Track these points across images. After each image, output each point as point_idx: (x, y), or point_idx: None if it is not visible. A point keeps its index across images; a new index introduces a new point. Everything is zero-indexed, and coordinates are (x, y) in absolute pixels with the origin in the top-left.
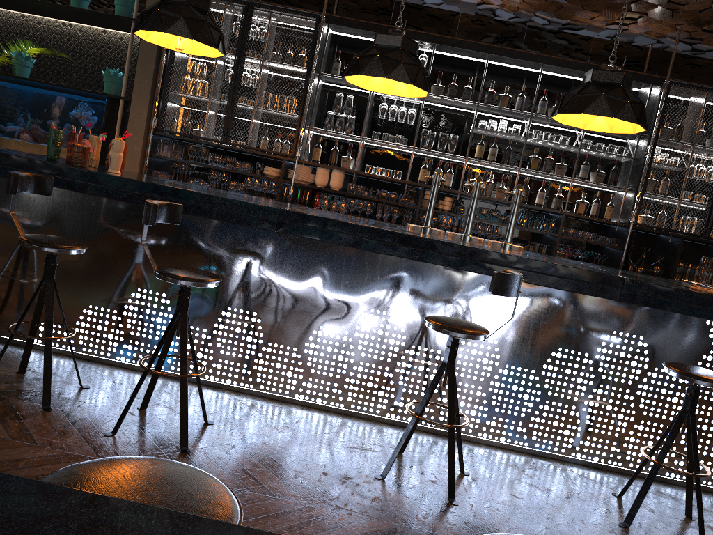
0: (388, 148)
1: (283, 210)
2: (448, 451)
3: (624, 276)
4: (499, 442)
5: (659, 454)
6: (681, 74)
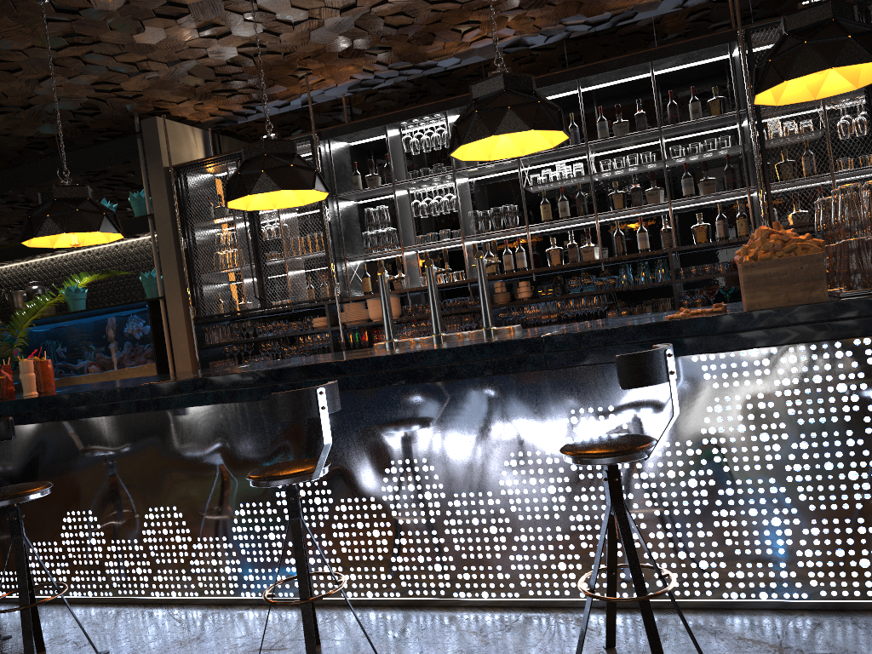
0: (449, 247)
1: (153, 384)
2: (304, 635)
3: (563, 331)
4: (483, 599)
5: (592, 577)
6: (789, 10)
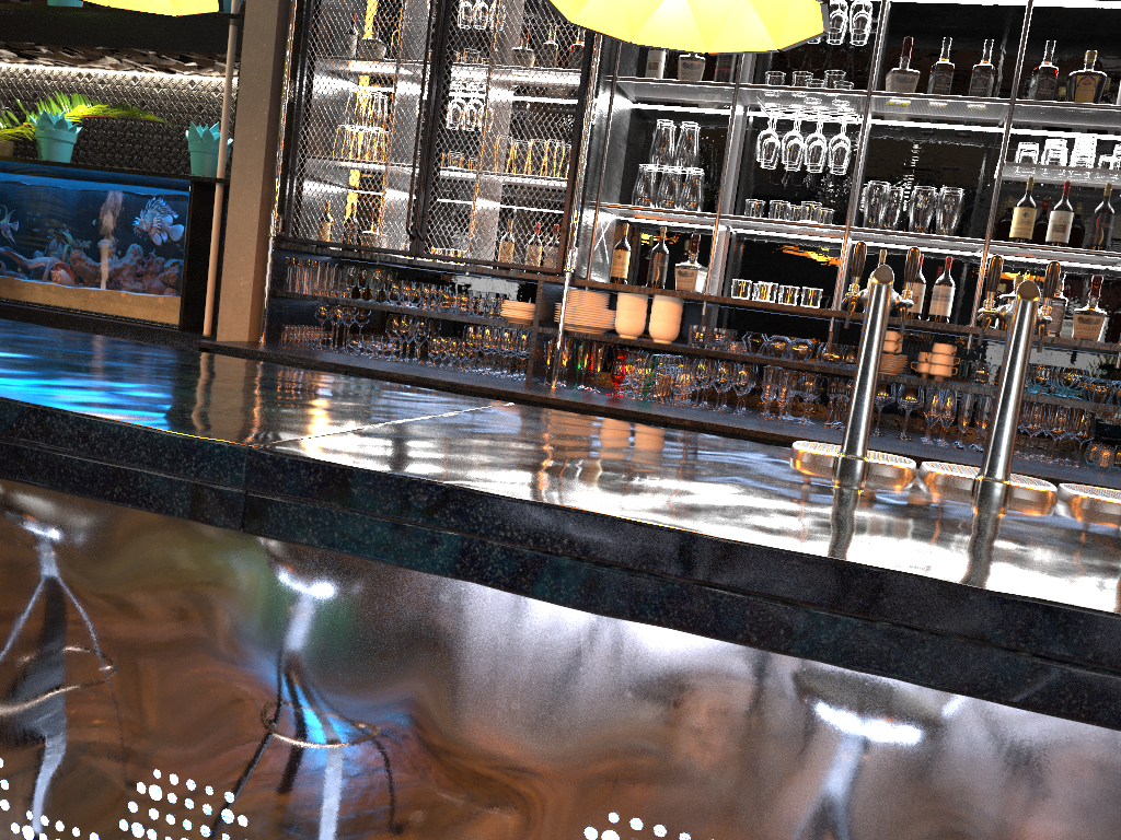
0: (789, 236)
1: (260, 454)
2: None
3: None
4: None
5: None
6: None
